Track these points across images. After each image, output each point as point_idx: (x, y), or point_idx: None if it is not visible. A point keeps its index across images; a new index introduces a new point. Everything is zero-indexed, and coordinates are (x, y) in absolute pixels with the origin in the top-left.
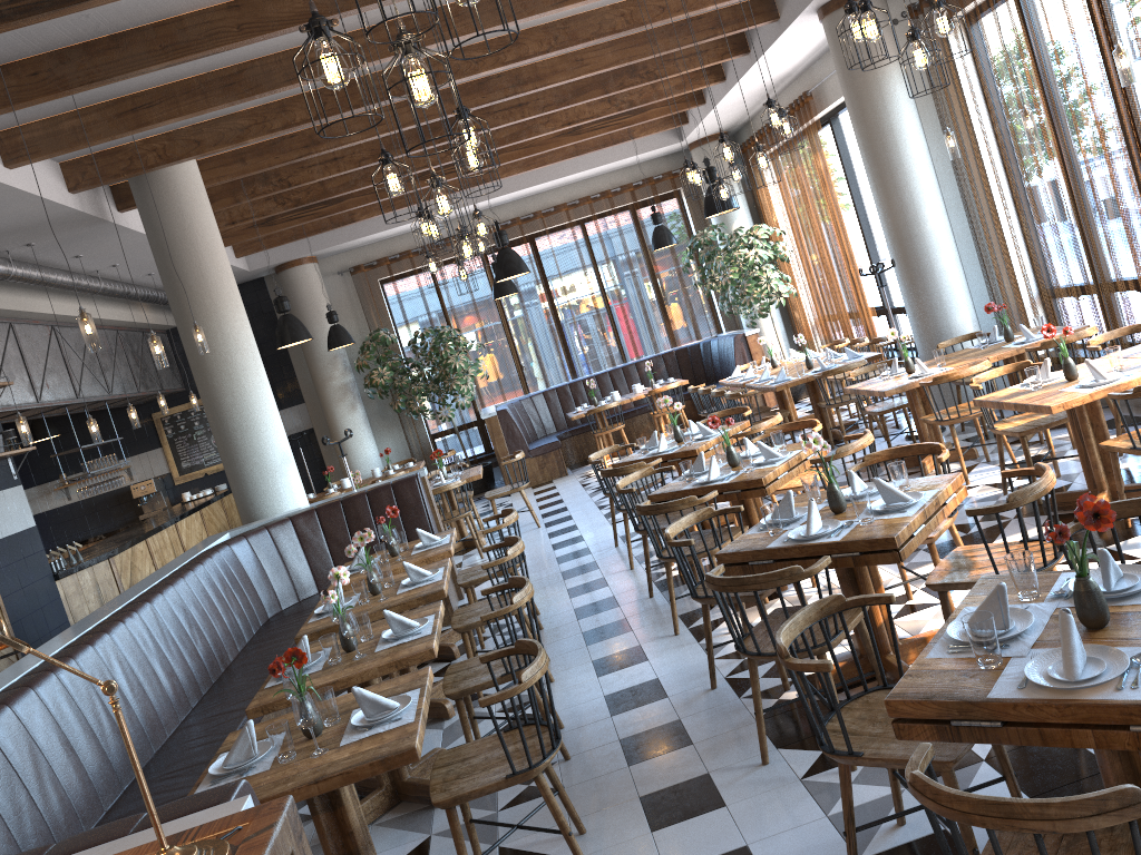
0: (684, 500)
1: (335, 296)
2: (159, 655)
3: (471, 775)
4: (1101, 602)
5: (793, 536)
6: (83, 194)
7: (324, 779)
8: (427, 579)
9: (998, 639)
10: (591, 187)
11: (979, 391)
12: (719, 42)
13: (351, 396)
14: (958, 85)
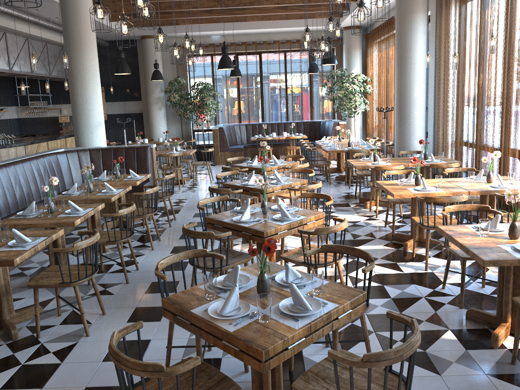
0: (225, 190)
1: (166, 57)
2: None
3: (52, 278)
4: (265, 286)
5: (236, 219)
6: None
7: None
8: (111, 192)
9: (225, 288)
10: (293, 36)
11: (384, 178)
12: None
13: (160, 103)
14: (445, 32)
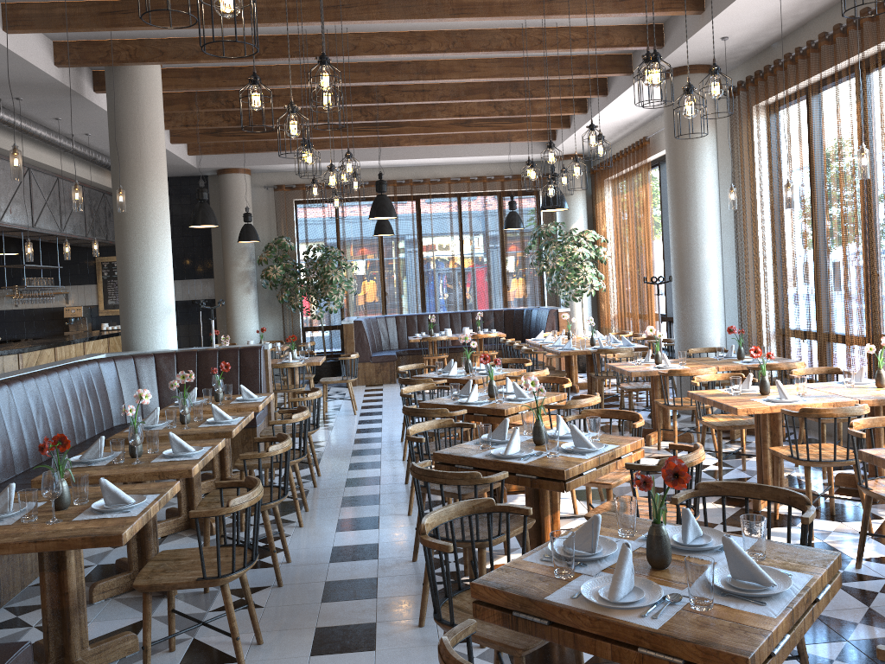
0: (438, 410)
1: (258, 204)
2: (0, 426)
3: (175, 572)
4: (665, 548)
5: (495, 452)
6: (66, 70)
7: (42, 541)
8: (226, 422)
9: (581, 558)
10: (472, 171)
11: (697, 387)
12: (585, 82)
13: (249, 282)
14: (751, 155)
